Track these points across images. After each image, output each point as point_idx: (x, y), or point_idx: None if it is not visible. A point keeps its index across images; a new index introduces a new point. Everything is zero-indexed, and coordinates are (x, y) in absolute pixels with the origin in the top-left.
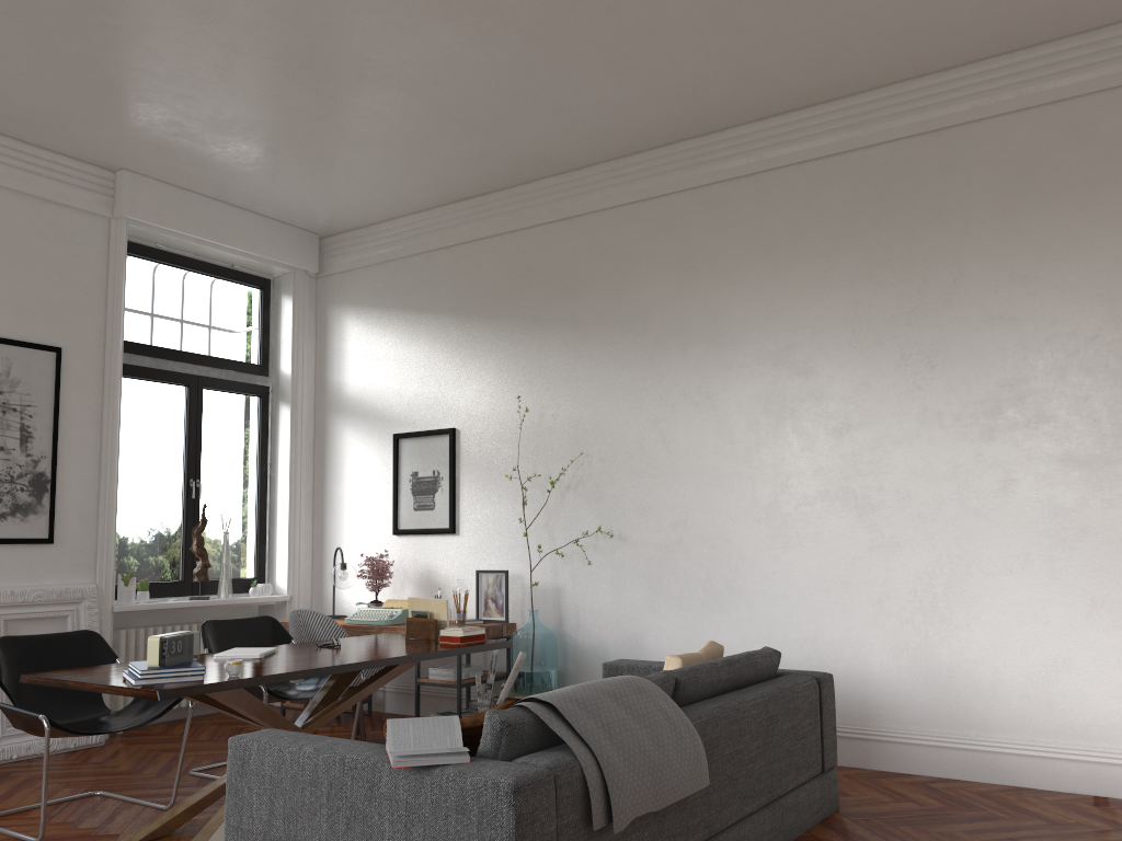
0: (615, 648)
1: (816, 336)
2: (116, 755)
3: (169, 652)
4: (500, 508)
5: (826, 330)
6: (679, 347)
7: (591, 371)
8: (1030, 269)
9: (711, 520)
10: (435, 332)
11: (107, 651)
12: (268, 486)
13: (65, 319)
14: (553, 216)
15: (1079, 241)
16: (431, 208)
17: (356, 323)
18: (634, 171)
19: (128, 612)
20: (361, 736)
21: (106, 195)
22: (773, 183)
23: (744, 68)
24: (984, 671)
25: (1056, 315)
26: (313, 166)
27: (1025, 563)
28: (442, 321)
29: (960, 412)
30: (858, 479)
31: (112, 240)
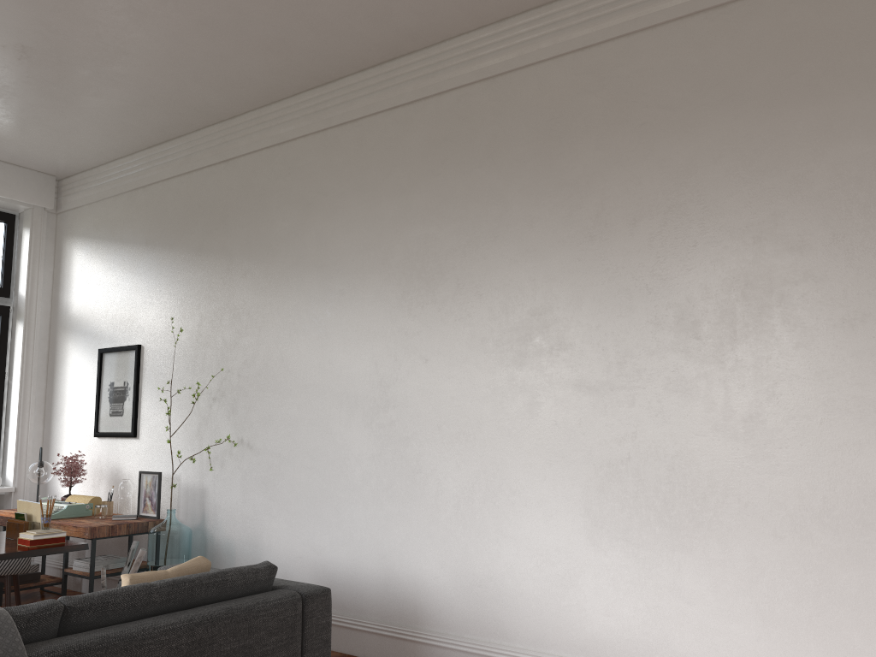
0: (240, 545)
1: (396, 267)
2: None
3: None
4: (167, 416)
5: (403, 261)
6: (298, 276)
7: (235, 296)
8: (558, 205)
9: (313, 433)
10: (132, 260)
11: None
12: (6, 392)
13: None
14: (215, 159)
15: (597, 179)
16: (133, 153)
17: (81, 252)
18: (272, 118)
19: None
20: None
21: None
22: (370, 128)
23: (313, 19)
24: (508, 583)
25: (577, 249)
26: None
27: (543, 482)
28: (137, 251)
29: (500, 338)
30: (421, 398)
31: None
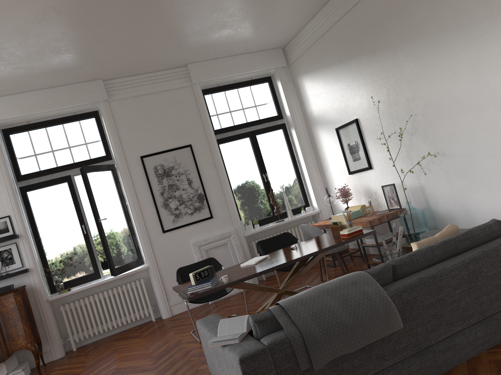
0: (456, 213)
1: None
2: (255, 292)
3: (197, 278)
4: (386, 152)
5: None
6: (443, 39)
7: (404, 70)
8: None
9: (487, 134)
10: (335, 74)
11: (218, 264)
12: (298, 165)
13: (188, 132)
14: None
15: None
16: (315, 14)
17: (307, 82)
18: None
19: (253, 234)
20: (343, 273)
21: (186, 77)
22: None
23: None
24: None
25: None
26: (249, 27)
27: None
28: (336, 68)
29: None
30: None
31: (195, 94)
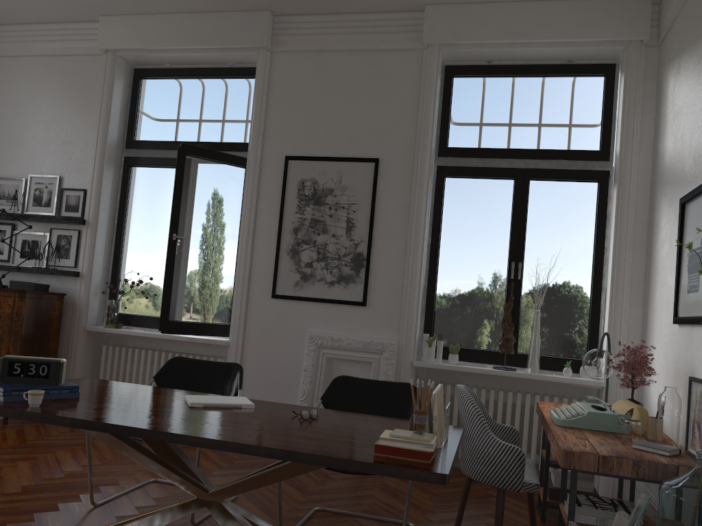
0: None
1: None
2: (358, 478)
3: (2, 370)
4: None
5: None
6: None
7: None
8: None
9: None
10: None
11: (237, 382)
12: (606, 270)
13: (383, 136)
14: None
15: None
16: None
17: (673, 79)
18: None
19: (440, 370)
20: None
21: (418, 32)
22: None
23: None
24: None
25: None
26: None
27: None
28: None
29: None
30: None
31: (422, 66)
